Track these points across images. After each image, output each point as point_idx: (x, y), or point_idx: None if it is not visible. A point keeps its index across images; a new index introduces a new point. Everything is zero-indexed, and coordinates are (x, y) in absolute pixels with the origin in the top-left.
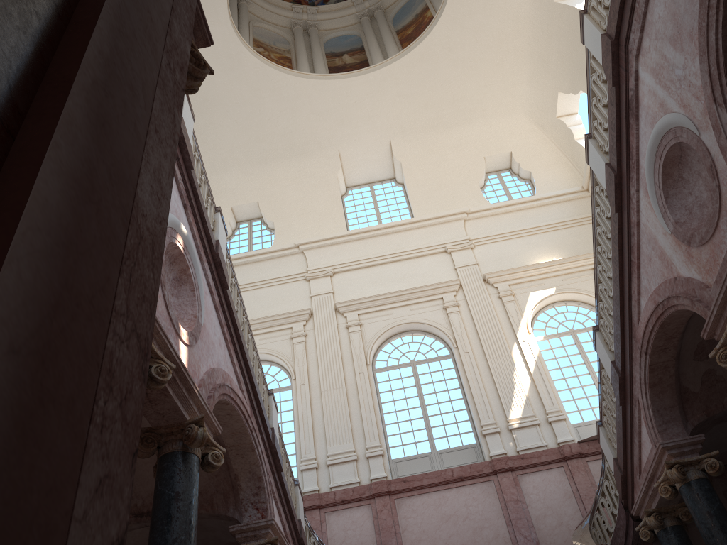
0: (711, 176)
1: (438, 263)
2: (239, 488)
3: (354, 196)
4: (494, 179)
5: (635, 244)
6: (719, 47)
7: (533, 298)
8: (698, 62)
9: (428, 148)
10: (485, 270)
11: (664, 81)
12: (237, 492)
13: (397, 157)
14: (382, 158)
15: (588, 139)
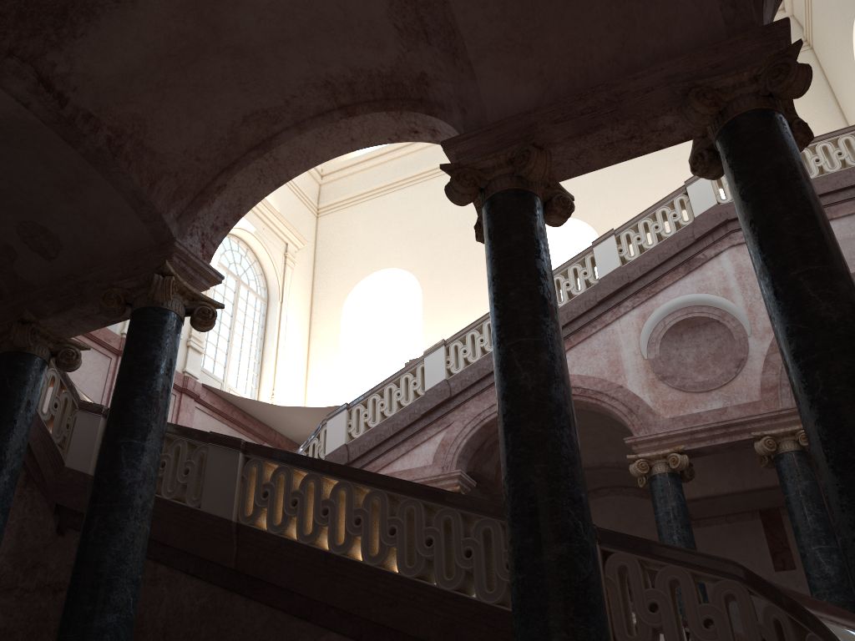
0: (734, 363)
1: None
2: (209, 203)
3: None
4: None
5: (588, 334)
6: None
7: None
8: None
9: None
10: None
11: (745, 282)
12: (200, 205)
13: None
14: None
15: (614, 235)
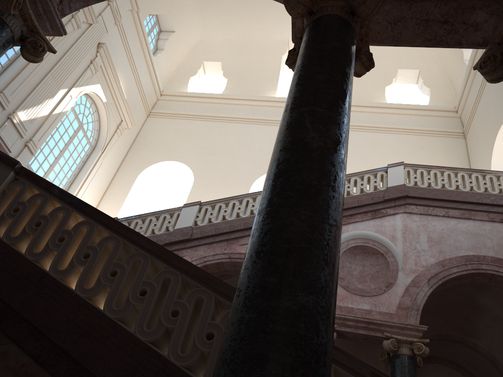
0: (385, 284)
1: None
2: None
3: None
4: (153, 20)
5: None
6: (451, 275)
7: (97, 88)
8: (432, 260)
9: None
10: (104, 41)
11: (406, 237)
12: None
13: None
14: None
15: None
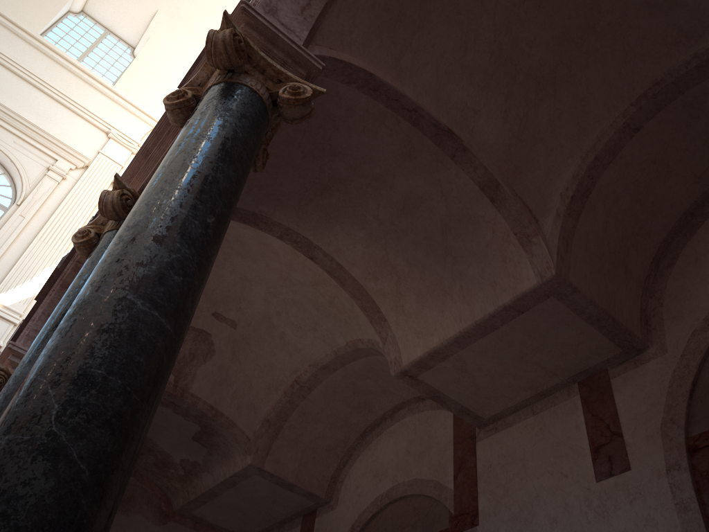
0: None
1: (89, 135)
2: None
3: (82, 24)
4: None
5: None
6: None
7: None
8: None
9: (184, 51)
10: None
11: None
12: None
13: (151, 30)
14: (137, 19)
15: None
